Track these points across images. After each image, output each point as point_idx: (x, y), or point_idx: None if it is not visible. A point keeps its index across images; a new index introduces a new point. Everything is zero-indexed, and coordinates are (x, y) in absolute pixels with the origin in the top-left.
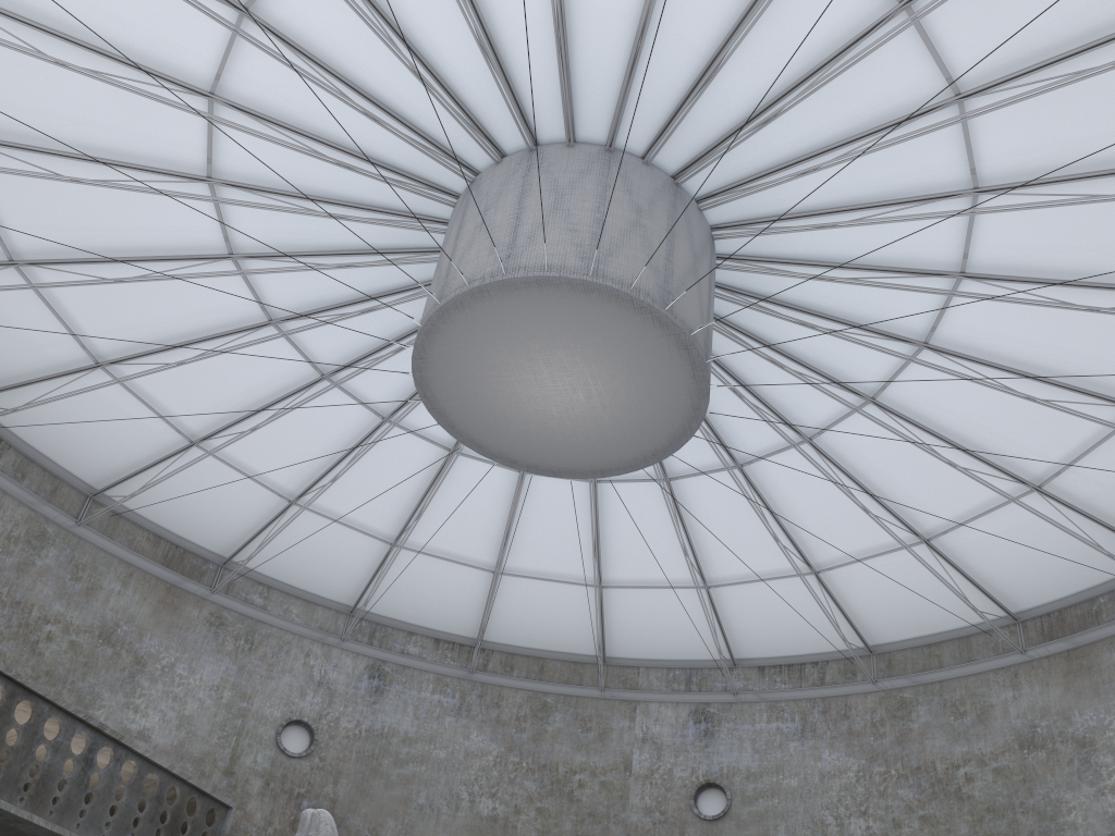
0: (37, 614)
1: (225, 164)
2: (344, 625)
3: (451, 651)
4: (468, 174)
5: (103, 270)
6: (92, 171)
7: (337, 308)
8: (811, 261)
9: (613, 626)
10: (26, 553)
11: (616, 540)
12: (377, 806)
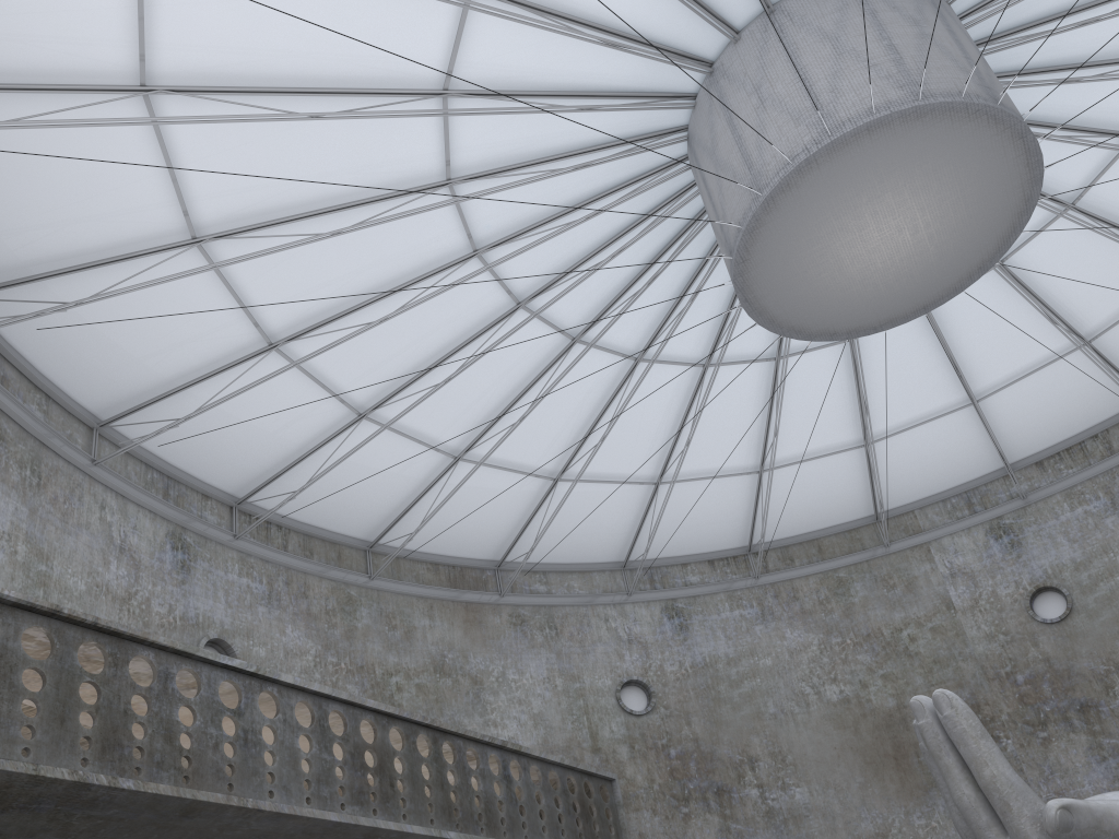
0: (380, 671)
1: (461, 160)
2: (623, 580)
3: (728, 566)
4: (700, 68)
5: (354, 319)
6: (334, 221)
7: (581, 264)
8: (1066, 11)
9: (880, 480)
10: (346, 620)
11: (876, 391)
12: (735, 729)
